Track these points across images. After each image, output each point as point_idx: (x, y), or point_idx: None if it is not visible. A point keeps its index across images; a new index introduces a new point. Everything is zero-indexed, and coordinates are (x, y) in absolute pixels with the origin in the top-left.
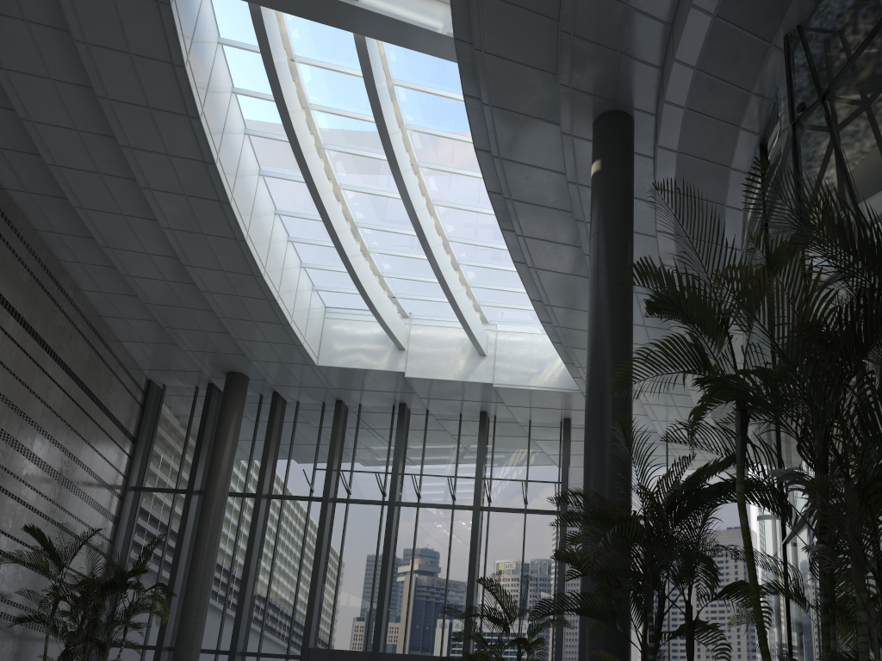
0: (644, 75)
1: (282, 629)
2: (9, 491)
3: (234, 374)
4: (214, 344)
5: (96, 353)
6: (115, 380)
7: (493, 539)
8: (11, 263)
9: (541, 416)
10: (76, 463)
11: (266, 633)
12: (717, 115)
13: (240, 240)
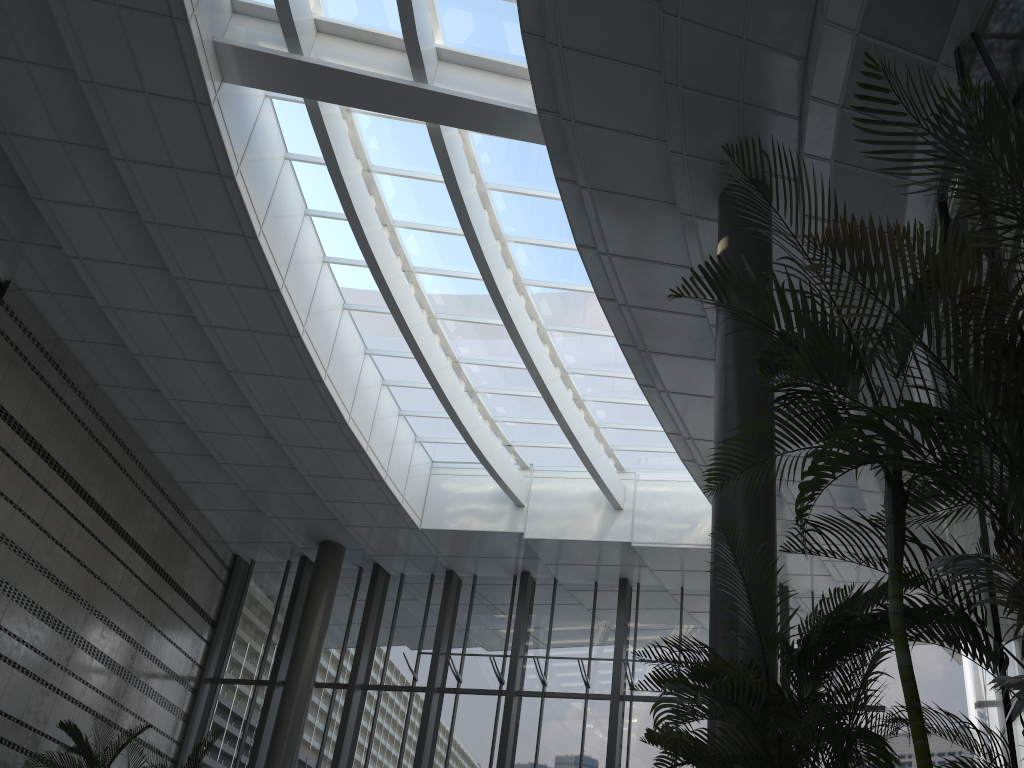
0: (777, 129)
1: None
2: (47, 680)
3: (327, 544)
4: (301, 508)
5: (169, 523)
6: (192, 554)
7: (637, 736)
8: (65, 420)
9: (695, 581)
10: (136, 649)
11: None
12: (876, 166)
13: (317, 380)
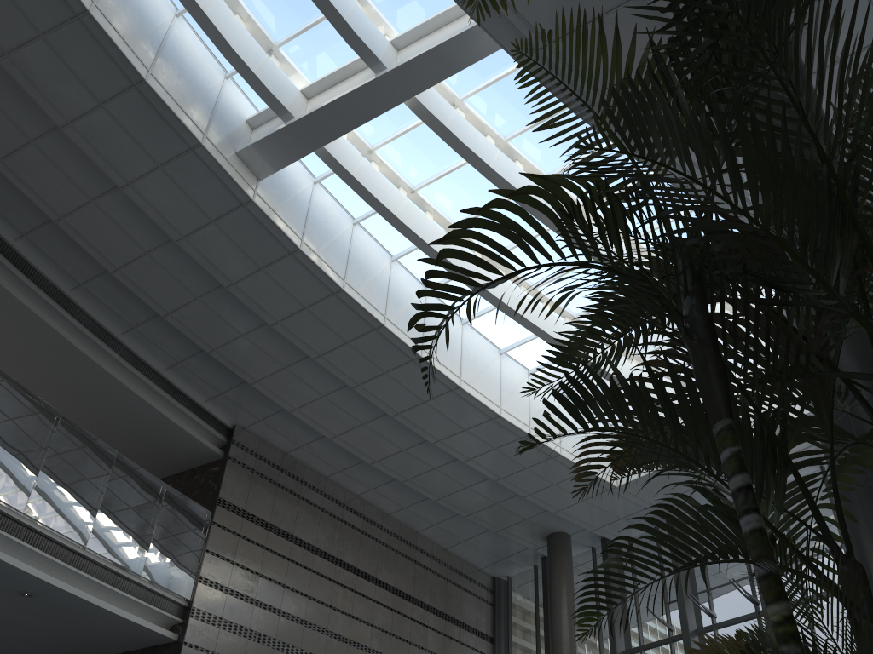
0: None
1: None
2: None
3: (552, 536)
4: (514, 513)
5: (422, 566)
6: (452, 586)
7: None
8: (307, 511)
9: None
10: None
11: None
12: None
13: (455, 388)
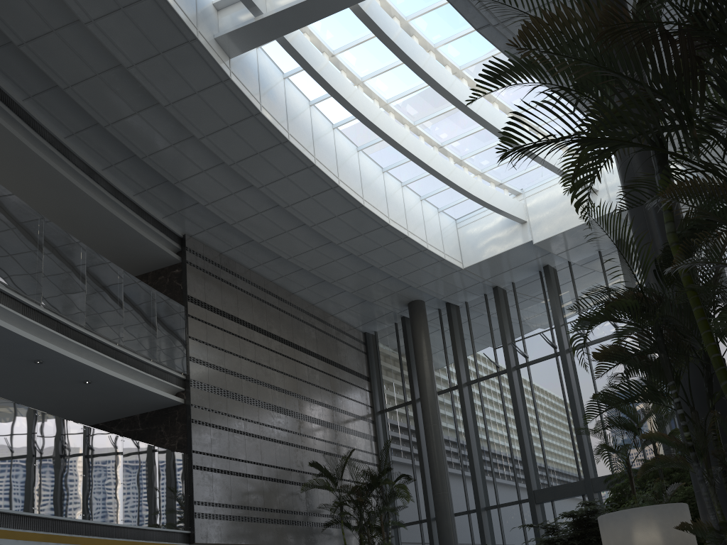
0: None
1: (509, 482)
2: (294, 443)
3: (412, 303)
4: (387, 288)
5: (320, 330)
6: (340, 343)
7: None
8: (243, 298)
9: None
10: (332, 409)
11: (498, 488)
12: None
13: (360, 207)
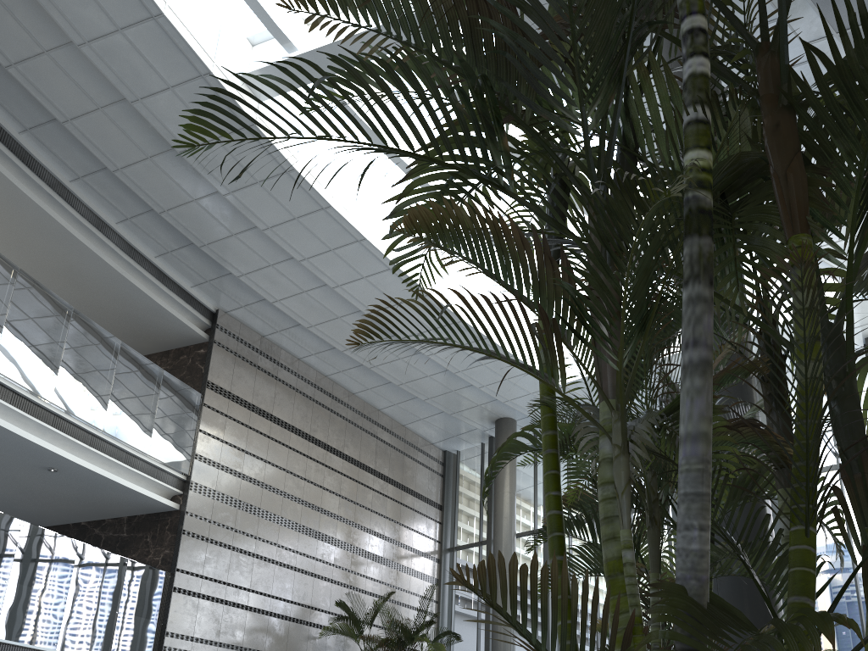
0: None
1: None
2: (321, 575)
3: (500, 421)
4: (468, 399)
5: (383, 441)
6: (408, 460)
7: None
8: (283, 391)
9: None
10: (383, 539)
11: None
12: None
13: (425, 295)
